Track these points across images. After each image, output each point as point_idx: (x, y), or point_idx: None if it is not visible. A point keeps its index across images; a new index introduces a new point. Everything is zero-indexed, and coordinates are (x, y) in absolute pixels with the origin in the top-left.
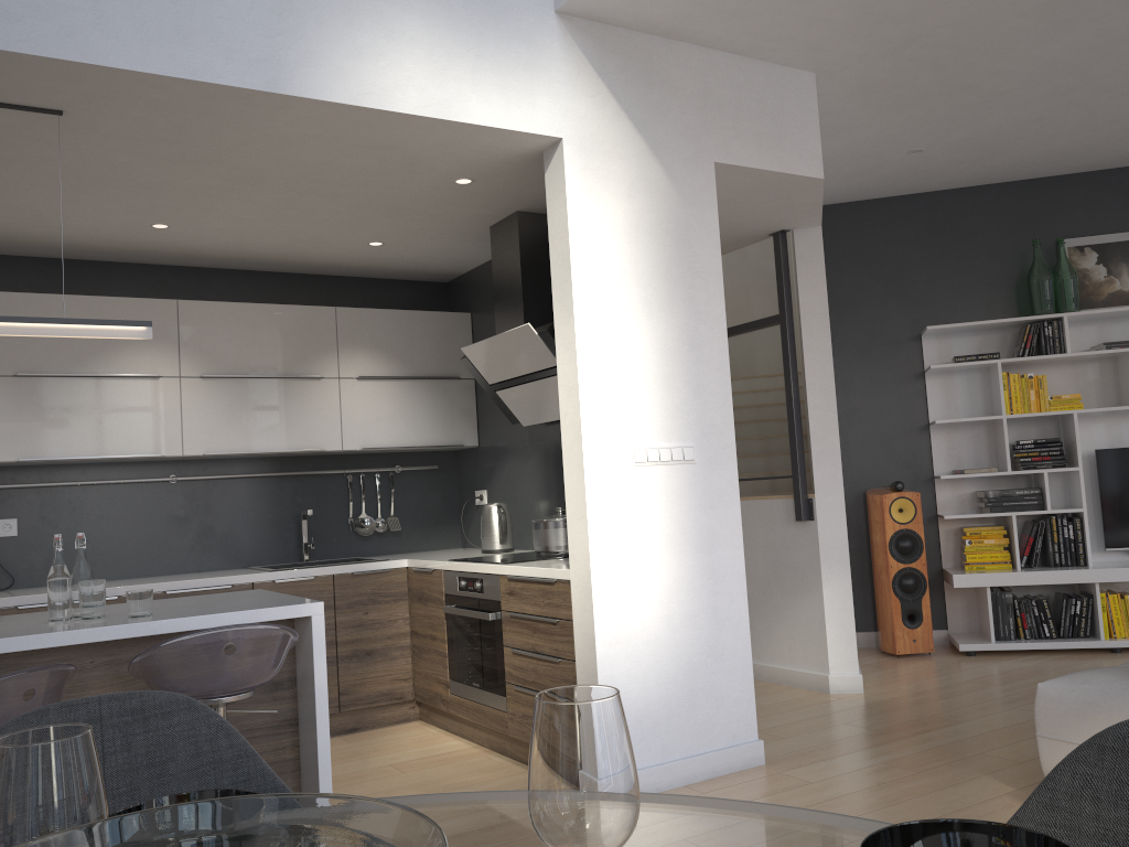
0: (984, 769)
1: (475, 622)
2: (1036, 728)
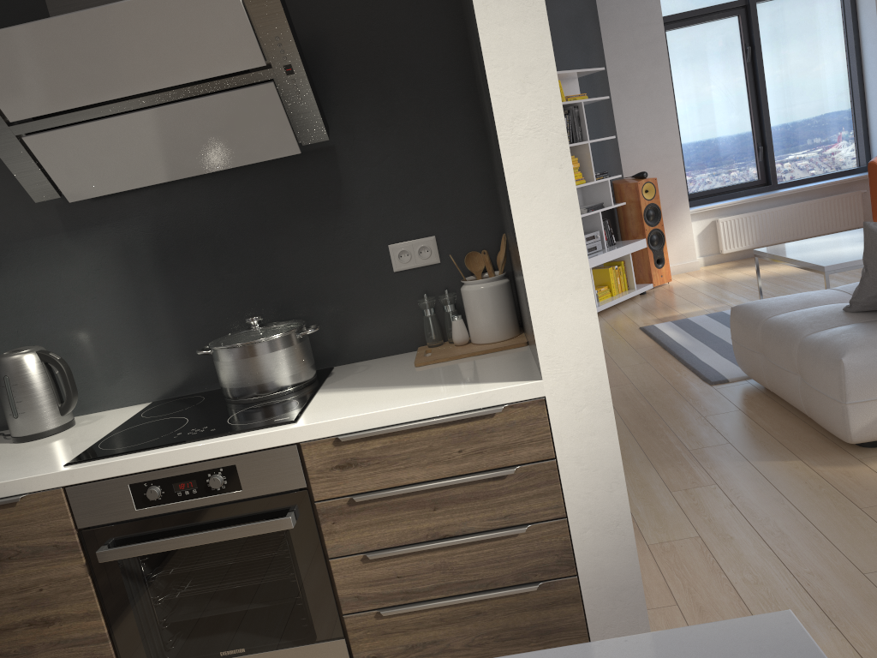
0: (733, 459)
1: (217, 548)
2: (847, 398)
